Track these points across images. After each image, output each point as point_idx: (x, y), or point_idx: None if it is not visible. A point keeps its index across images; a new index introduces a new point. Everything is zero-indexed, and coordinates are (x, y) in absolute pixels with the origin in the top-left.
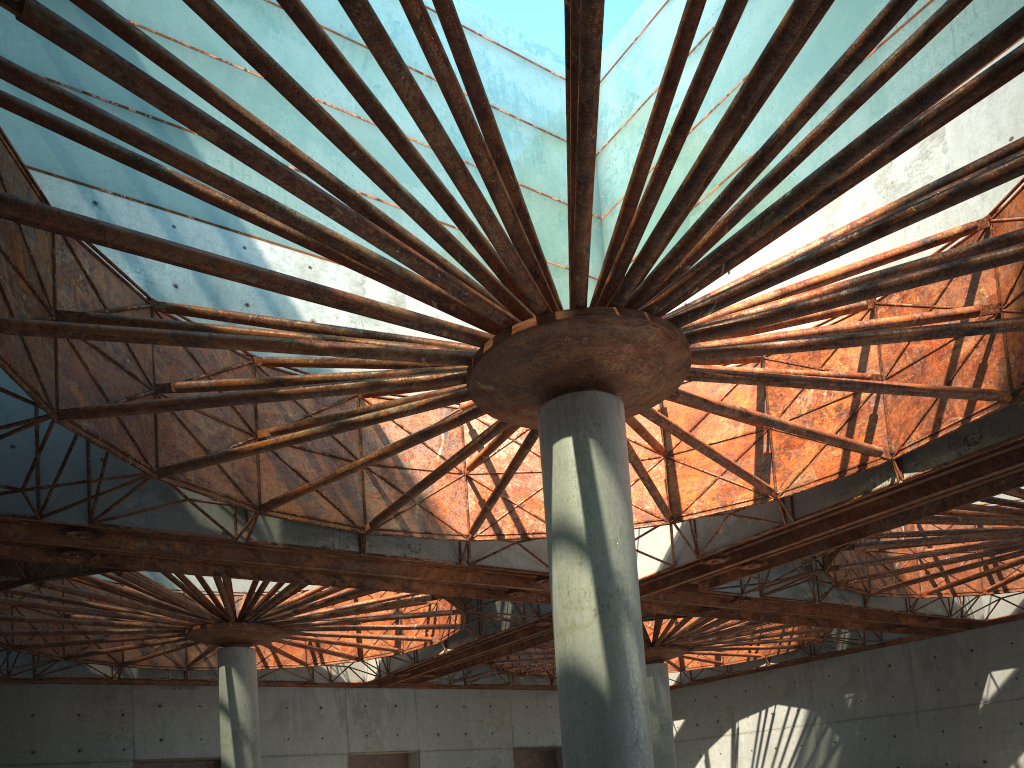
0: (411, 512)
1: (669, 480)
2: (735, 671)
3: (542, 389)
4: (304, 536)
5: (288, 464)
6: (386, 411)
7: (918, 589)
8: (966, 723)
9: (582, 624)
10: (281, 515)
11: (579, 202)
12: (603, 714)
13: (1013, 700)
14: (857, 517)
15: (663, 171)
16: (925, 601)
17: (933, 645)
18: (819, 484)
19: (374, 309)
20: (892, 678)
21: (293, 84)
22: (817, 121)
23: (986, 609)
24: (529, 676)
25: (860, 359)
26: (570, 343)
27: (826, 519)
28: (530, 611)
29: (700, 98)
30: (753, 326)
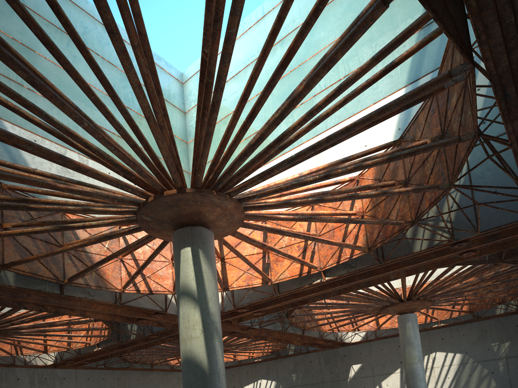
0: (90, 275)
1: (223, 271)
2: (243, 363)
3: (175, 223)
4: (28, 283)
5: (21, 243)
6: (89, 223)
7: (324, 328)
8: (343, 387)
9: (195, 336)
10: (16, 271)
11: (205, 142)
12: (205, 380)
13: (361, 377)
14: (305, 294)
15: (240, 135)
16: (327, 333)
17: (329, 353)
18: (290, 279)
19: (94, 173)
20: (312, 367)
21: (64, 58)
22: (288, 121)
23: (350, 338)
24: (140, 363)
25: (307, 226)
26: (192, 203)
27: (292, 294)
28: (148, 330)
29: (259, 108)
30: (272, 207)
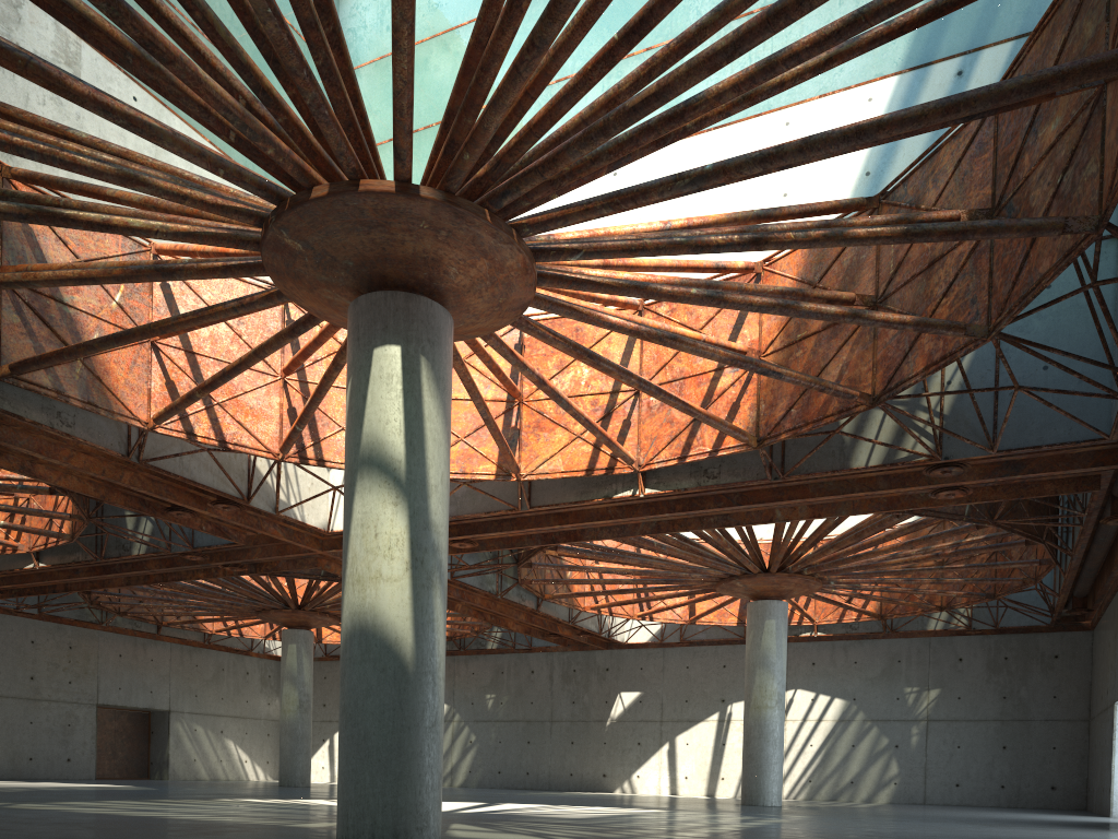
0: (70, 369)
1: None
2: None
3: (367, 274)
4: None
5: None
6: (124, 220)
7: (583, 602)
8: (594, 738)
9: (390, 577)
10: None
11: (520, 68)
12: (404, 686)
13: (635, 721)
14: (585, 520)
15: (594, 77)
16: (584, 615)
17: (575, 659)
18: (565, 477)
19: (190, 73)
20: (534, 685)
21: None
22: (609, 85)
23: (627, 633)
24: (131, 618)
25: (622, 359)
26: (425, 232)
27: (554, 514)
28: (183, 539)
29: (663, 15)
30: (604, 291)
